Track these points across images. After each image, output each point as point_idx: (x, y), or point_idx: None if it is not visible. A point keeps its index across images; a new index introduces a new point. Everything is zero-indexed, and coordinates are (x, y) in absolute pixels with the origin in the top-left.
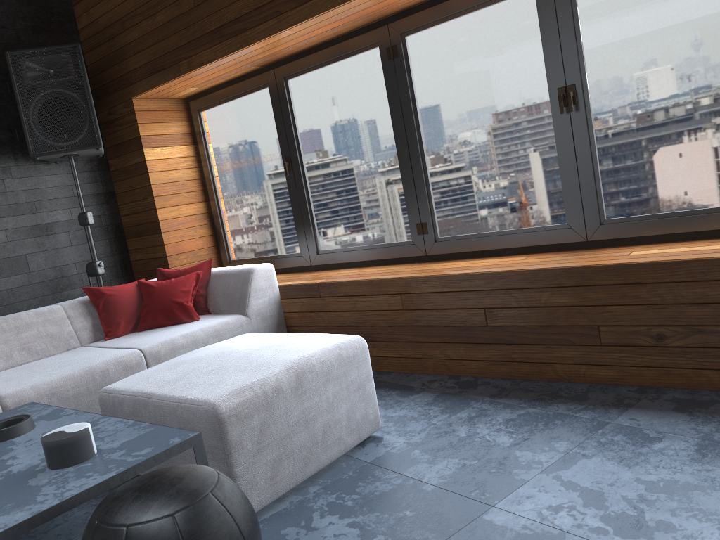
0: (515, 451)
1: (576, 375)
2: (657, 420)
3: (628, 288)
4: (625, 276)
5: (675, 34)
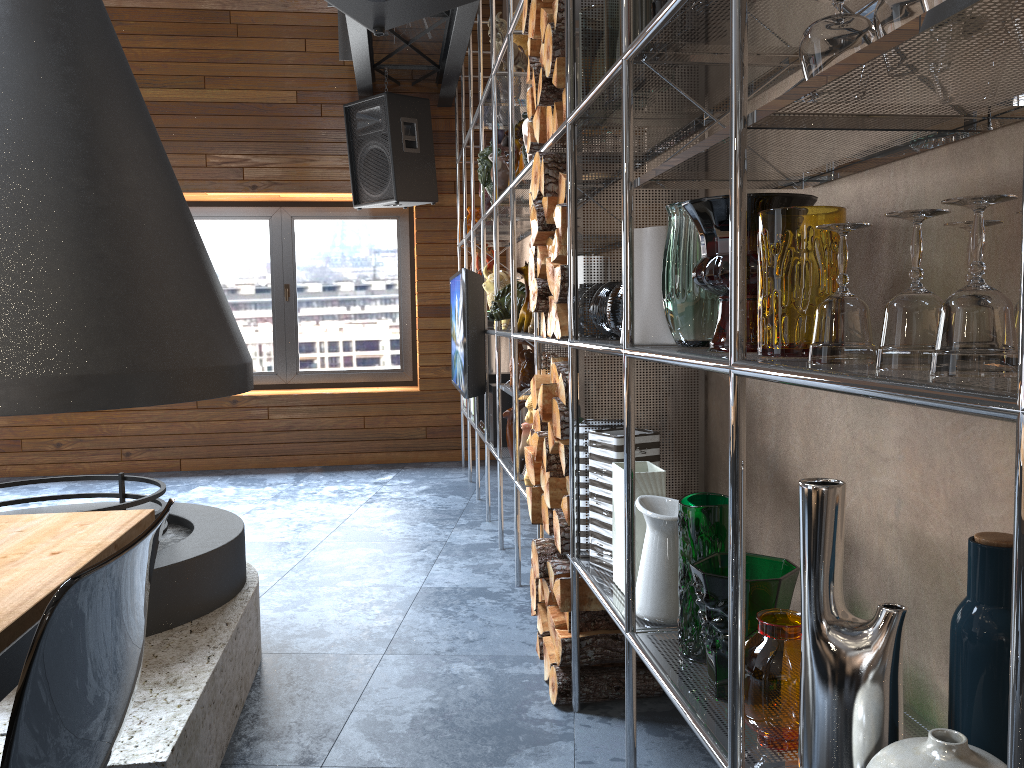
0: None
1: (3, 472)
2: (49, 484)
3: (42, 415)
4: None
5: None
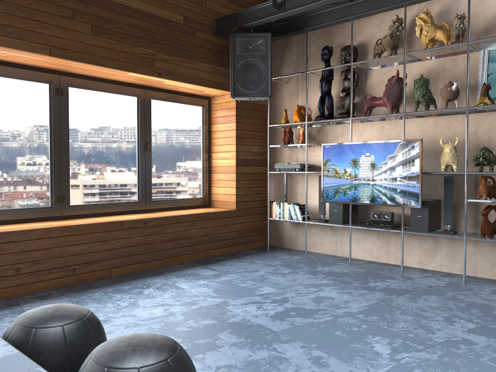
0: (4, 329)
1: None
2: (42, 303)
3: (4, 245)
4: (3, 238)
5: (6, 122)
